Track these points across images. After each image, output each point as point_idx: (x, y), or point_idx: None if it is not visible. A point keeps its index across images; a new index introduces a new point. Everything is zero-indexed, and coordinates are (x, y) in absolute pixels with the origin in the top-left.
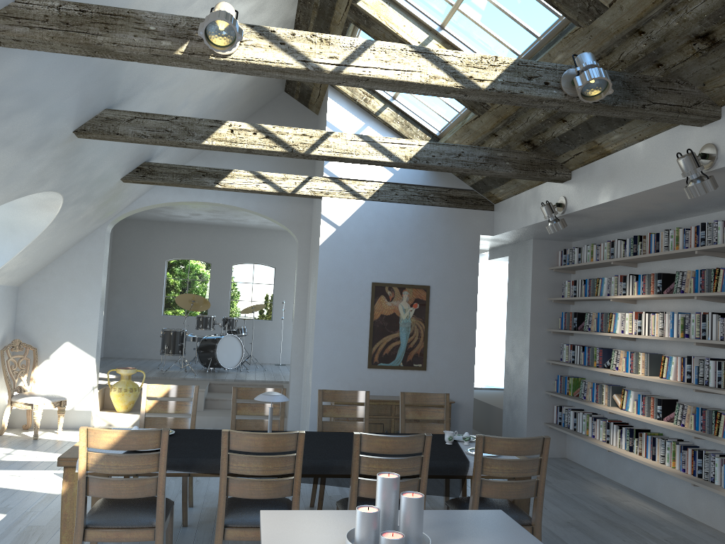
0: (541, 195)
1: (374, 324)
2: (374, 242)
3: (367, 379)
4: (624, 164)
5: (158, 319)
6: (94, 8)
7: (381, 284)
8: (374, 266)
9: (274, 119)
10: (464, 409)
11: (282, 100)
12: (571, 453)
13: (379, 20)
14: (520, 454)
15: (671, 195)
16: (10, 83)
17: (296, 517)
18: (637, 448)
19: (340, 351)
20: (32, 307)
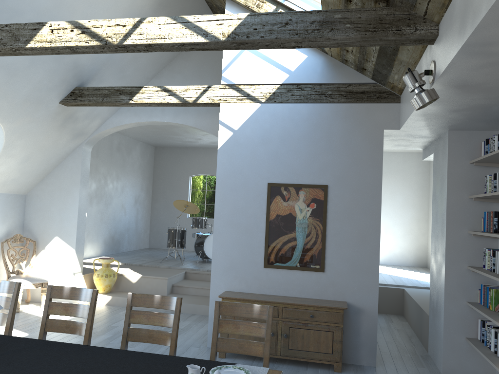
0: (422, 68)
1: (270, 224)
2: (269, 143)
3: (264, 278)
4: None
5: (184, 220)
6: None
7: (276, 184)
8: (270, 167)
9: None
10: (367, 315)
11: None
12: None
13: None
14: None
15: None
16: None
17: None
18: None
19: (237, 250)
20: (34, 209)
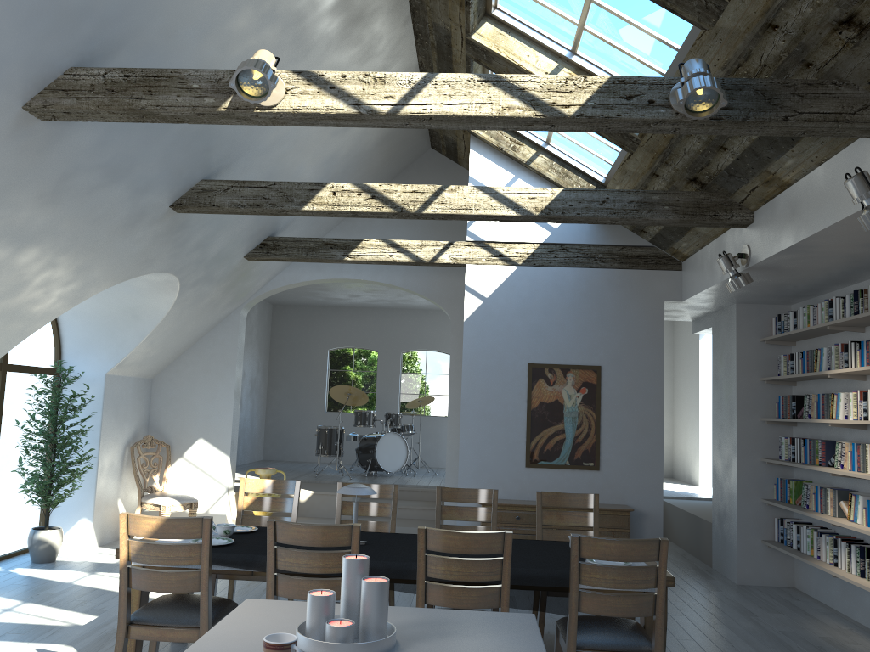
0: (726, 245)
1: (532, 414)
2: (529, 315)
3: (526, 480)
4: (804, 196)
5: (320, 417)
6: (138, 72)
7: (539, 365)
8: (531, 344)
9: (420, 180)
10: (650, 519)
11: (429, 157)
12: (800, 581)
13: (497, 53)
14: (628, 560)
15: (868, 231)
16: (82, 159)
17: (278, 607)
18: (869, 573)
19: (492, 447)
20: (165, 400)
